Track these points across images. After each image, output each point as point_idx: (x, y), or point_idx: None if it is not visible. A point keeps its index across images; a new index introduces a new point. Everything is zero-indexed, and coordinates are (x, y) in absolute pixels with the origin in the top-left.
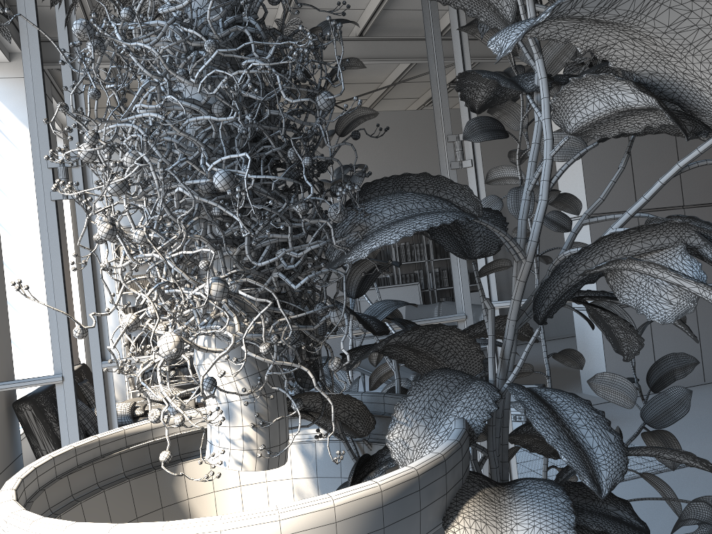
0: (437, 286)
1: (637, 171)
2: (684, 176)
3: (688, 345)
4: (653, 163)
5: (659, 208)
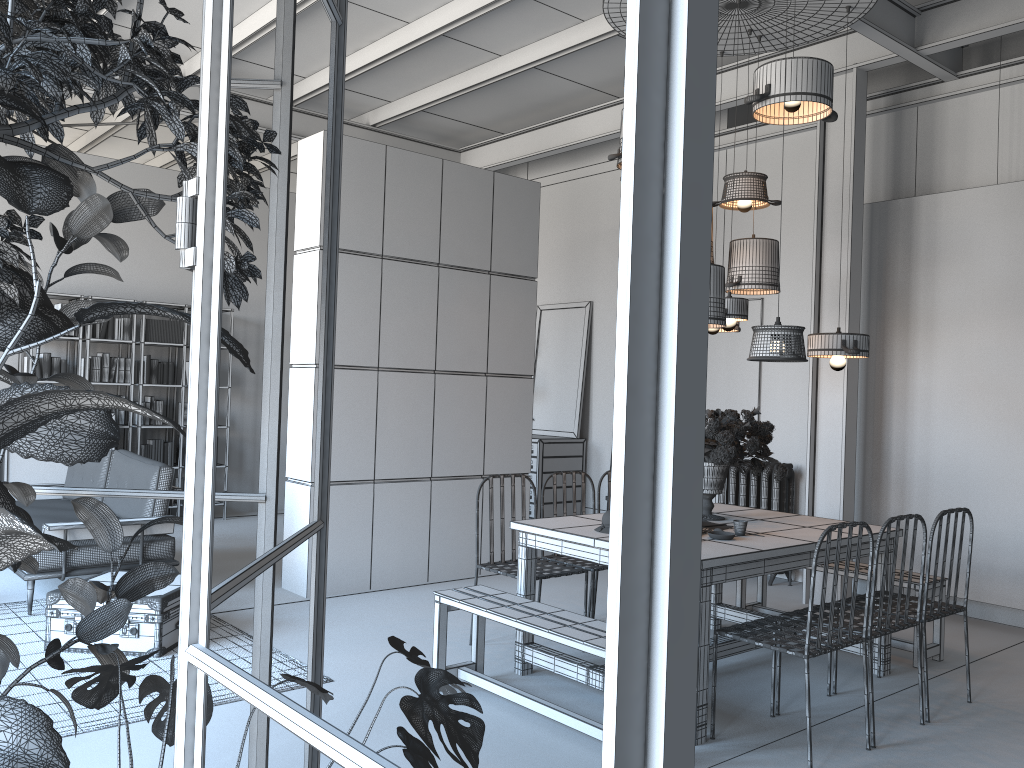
0: (144, 423)
1: (387, 320)
2: (441, 335)
3: (415, 536)
4: (407, 314)
5: (406, 369)
